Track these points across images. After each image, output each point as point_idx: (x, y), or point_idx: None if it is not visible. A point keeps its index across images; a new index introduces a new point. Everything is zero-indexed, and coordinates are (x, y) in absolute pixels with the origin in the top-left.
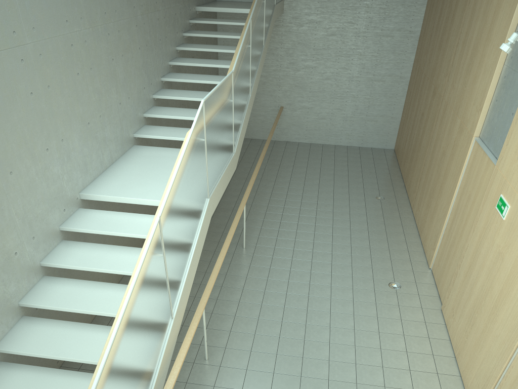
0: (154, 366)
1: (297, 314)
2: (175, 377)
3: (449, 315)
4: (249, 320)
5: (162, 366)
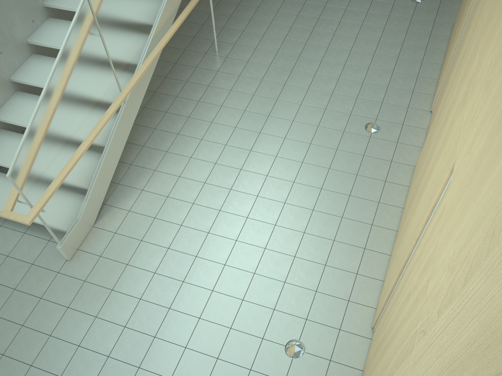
0: (153, 16)
1: (308, 21)
2: (171, 33)
3: (454, 25)
4: (262, 24)
5: (162, 21)
